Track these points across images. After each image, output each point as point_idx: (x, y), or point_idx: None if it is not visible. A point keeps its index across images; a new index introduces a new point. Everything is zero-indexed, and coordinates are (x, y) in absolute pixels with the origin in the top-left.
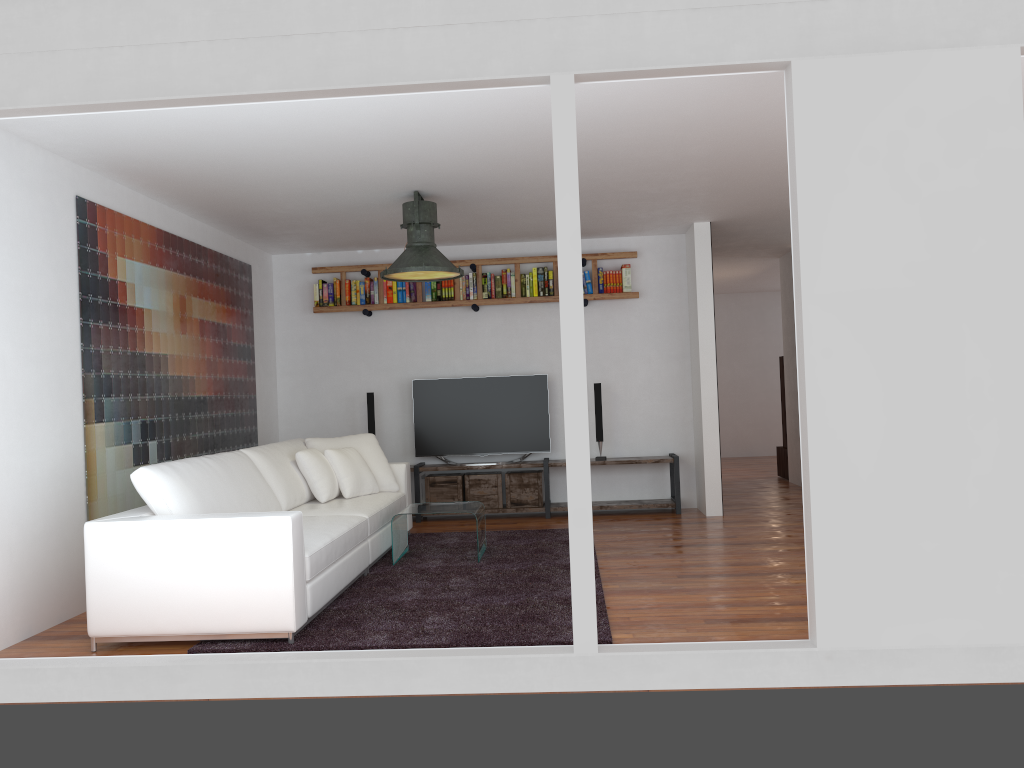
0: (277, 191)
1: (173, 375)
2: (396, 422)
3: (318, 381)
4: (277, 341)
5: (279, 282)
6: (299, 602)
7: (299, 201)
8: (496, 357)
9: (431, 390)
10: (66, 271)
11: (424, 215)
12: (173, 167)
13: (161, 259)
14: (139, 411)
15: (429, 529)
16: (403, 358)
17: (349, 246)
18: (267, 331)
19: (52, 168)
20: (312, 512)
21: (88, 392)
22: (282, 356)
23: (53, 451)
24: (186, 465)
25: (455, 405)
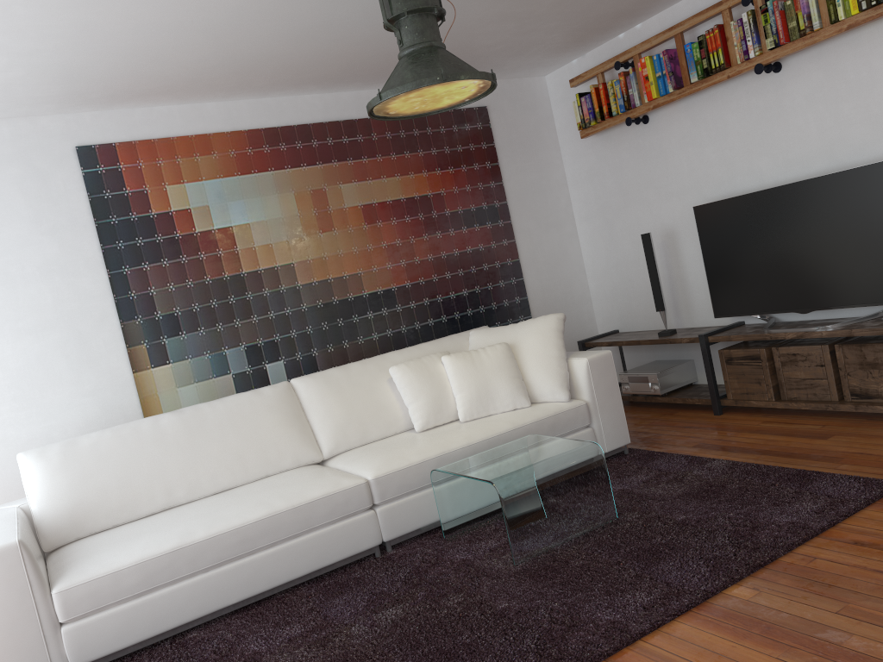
0: (273, 49)
1: (310, 282)
2: (700, 266)
3: (612, 223)
4: (568, 181)
5: (556, 108)
6: (12, 660)
7: (334, 42)
8: (820, 142)
9: (718, 218)
10: (73, 229)
11: (394, 4)
12: (117, 82)
13: (262, 162)
14: (241, 337)
15: (690, 437)
16: (693, 173)
17: (590, 37)
18: (543, 174)
19: (28, 133)
20: (353, 458)
21: (133, 340)
22: (575, 198)
23: (81, 410)
24: (104, 436)
25: (753, 236)
